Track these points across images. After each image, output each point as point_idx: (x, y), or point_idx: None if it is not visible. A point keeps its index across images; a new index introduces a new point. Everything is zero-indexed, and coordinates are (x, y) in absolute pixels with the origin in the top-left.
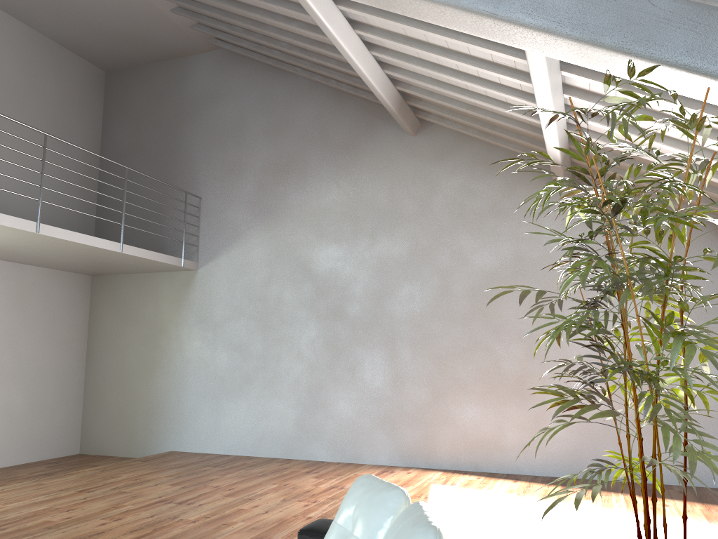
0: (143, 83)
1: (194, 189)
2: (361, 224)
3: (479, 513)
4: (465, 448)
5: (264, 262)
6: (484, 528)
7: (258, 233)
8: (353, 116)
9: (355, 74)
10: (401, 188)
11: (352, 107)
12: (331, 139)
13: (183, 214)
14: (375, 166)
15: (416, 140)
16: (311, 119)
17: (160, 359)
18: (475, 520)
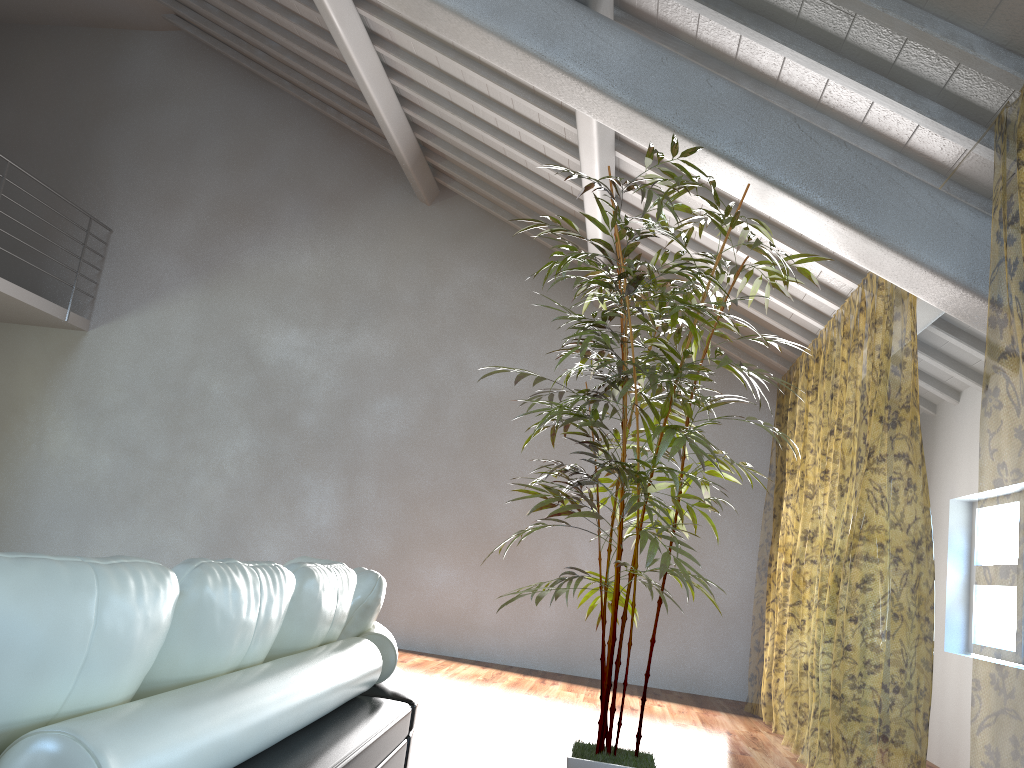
0: (52, 51)
1: (104, 216)
2: (338, 307)
3: (430, 688)
4: (427, 623)
5: (191, 336)
6: (433, 701)
7: (189, 294)
8: (352, 163)
9: (364, 106)
10: (400, 269)
11: (352, 150)
12: (316, 186)
13: (80, 248)
14: (370, 234)
15: (430, 211)
16: (293, 155)
17: (4, 451)
18: (424, 693)
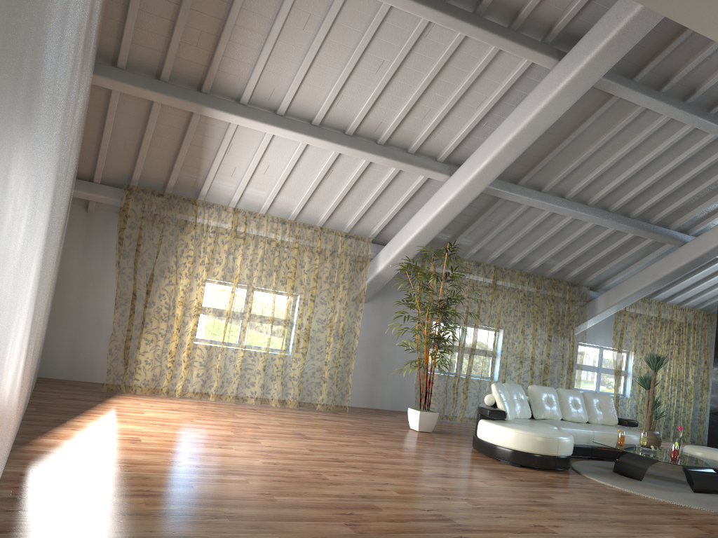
0: None
1: None
2: None
3: (249, 435)
4: (24, 398)
5: None
6: (290, 436)
7: None
8: None
9: None
10: None
11: None
12: None
13: None
14: None
15: None
16: None
17: None
18: (272, 436)
